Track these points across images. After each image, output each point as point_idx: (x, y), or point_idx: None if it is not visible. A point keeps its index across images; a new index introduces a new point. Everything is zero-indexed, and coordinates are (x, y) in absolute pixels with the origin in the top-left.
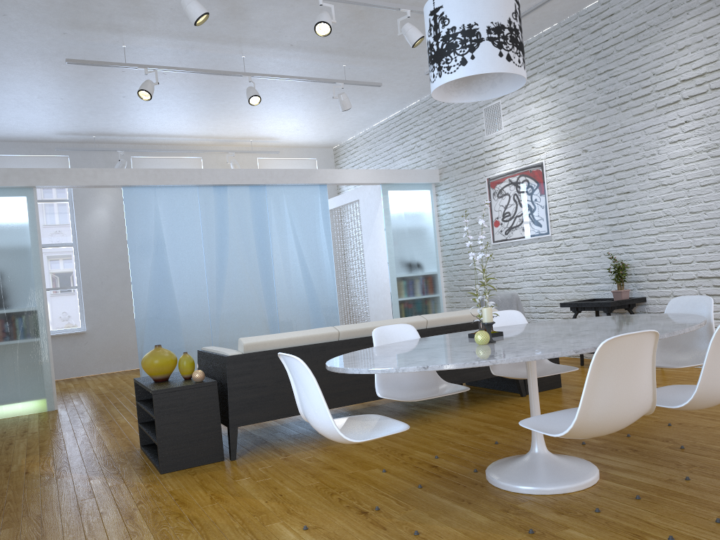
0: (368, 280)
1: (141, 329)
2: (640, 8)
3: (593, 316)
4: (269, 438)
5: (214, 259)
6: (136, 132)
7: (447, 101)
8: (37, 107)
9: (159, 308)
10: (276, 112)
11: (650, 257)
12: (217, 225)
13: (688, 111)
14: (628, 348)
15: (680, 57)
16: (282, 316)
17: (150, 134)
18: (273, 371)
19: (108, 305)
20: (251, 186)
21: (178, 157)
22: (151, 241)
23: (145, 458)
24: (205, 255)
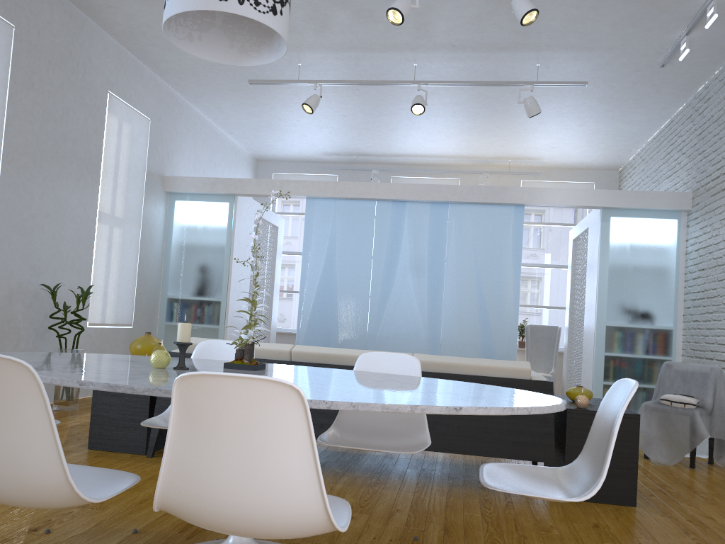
0: (584, 325)
1: (301, 333)
2: None
3: None
4: None
5: (381, 275)
6: (386, 152)
7: (242, 64)
8: (286, 129)
9: (320, 316)
10: (508, 127)
11: None
12: (390, 241)
13: None
14: None
15: None
16: (445, 347)
17: (401, 154)
18: None
19: None
20: (432, 203)
21: (436, 177)
22: (323, 251)
23: None
24: (373, 270)
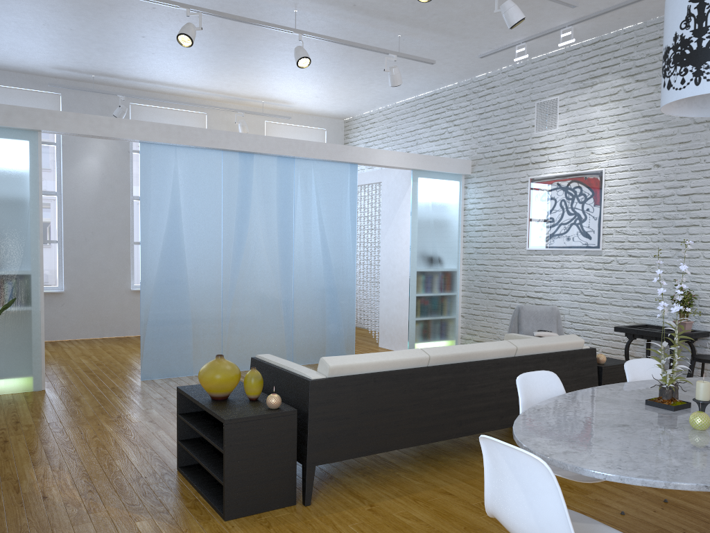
0: (382, 269)
1: (146, 305)
2: None
3: (640, 342)
4: (332, 470)
5: (233, 234)
6: (141, 77)
7: (666, 113)
8: (39, 36)
9: (168, 283)
10: (303, 76)
11: None
12: (239, 196)
13: None
14: None
15: None
16: (297, 303)
17: (157, 81)
18: (359, 400)
19: (91, 265)
20: (279, 157)
21: (182, 109)
22: (166, 207)
23: (191, 487)
24: (223, 229)
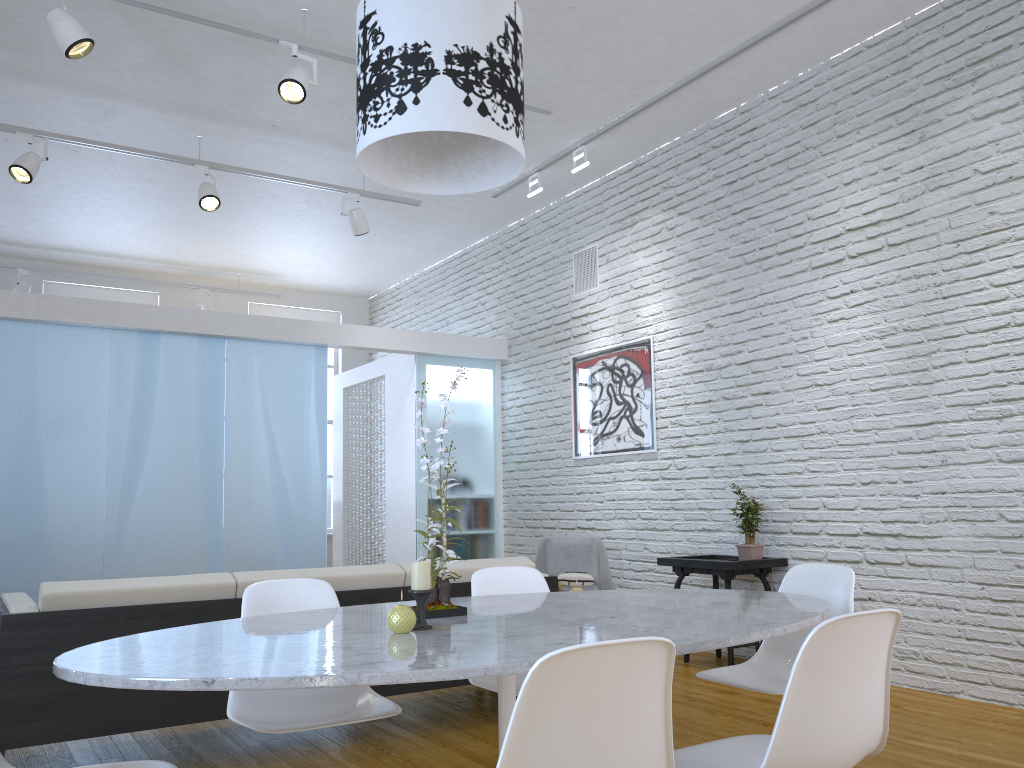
0: (388, 499)
1: None
2: (793, 121)
3: (710, 583)
4: None
5: (125, 446)
6: (50, 243)
7: (399, 188)
8: None
9: (16, 519)
10: (270, 234)
11: (796, 496)
12: (137, 392)
13: (855, 275)
14: (602, 674)
15: (847, 195)
16: (230, 547)
17: (75, 249)
18: None
19: None
20: (202, 337)
21: (122, 288)
22: (17, 408)
23: None
24: (109, 439)
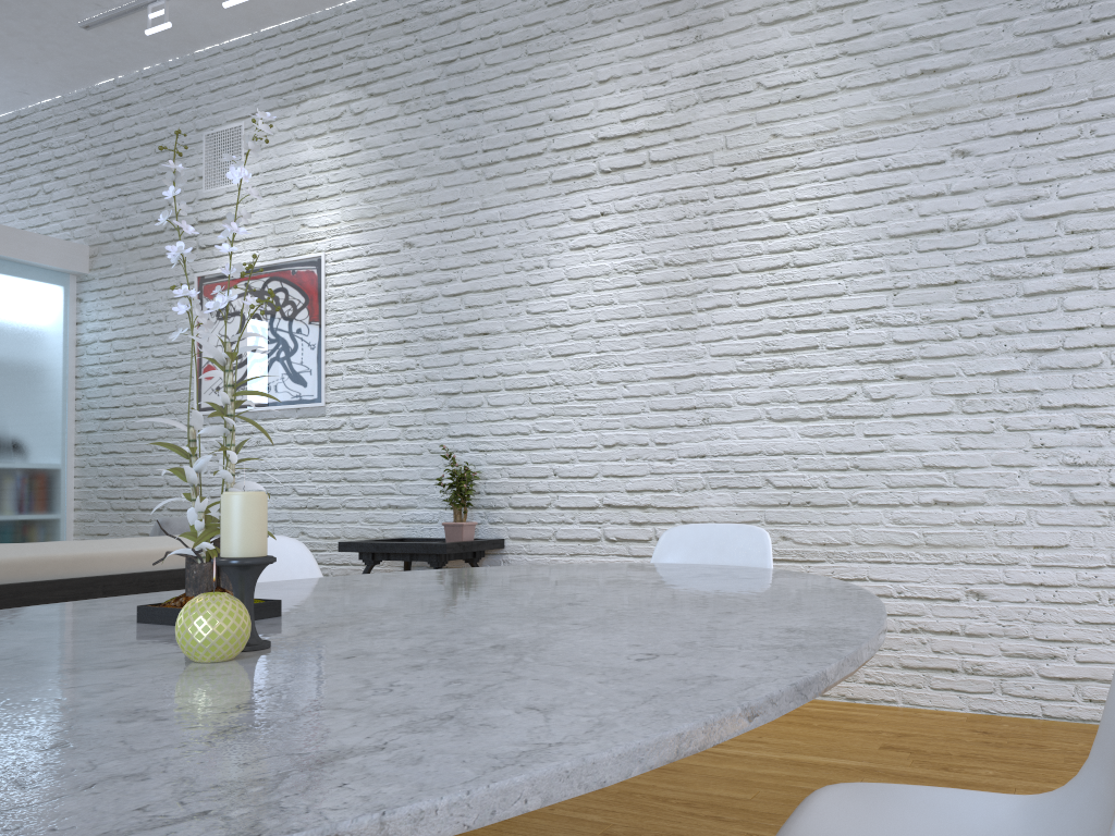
0: None
1: None
2: None
3: None
4: None
5: None
6: None
7: None
8: None
9: None
10: None
11: (519, 462)
12: None
13: (608, 195)
14: None
15: (602, 95)
16: None
17: None
18: None
19: None
20: None
21: None
22: None
23: None
24: None
